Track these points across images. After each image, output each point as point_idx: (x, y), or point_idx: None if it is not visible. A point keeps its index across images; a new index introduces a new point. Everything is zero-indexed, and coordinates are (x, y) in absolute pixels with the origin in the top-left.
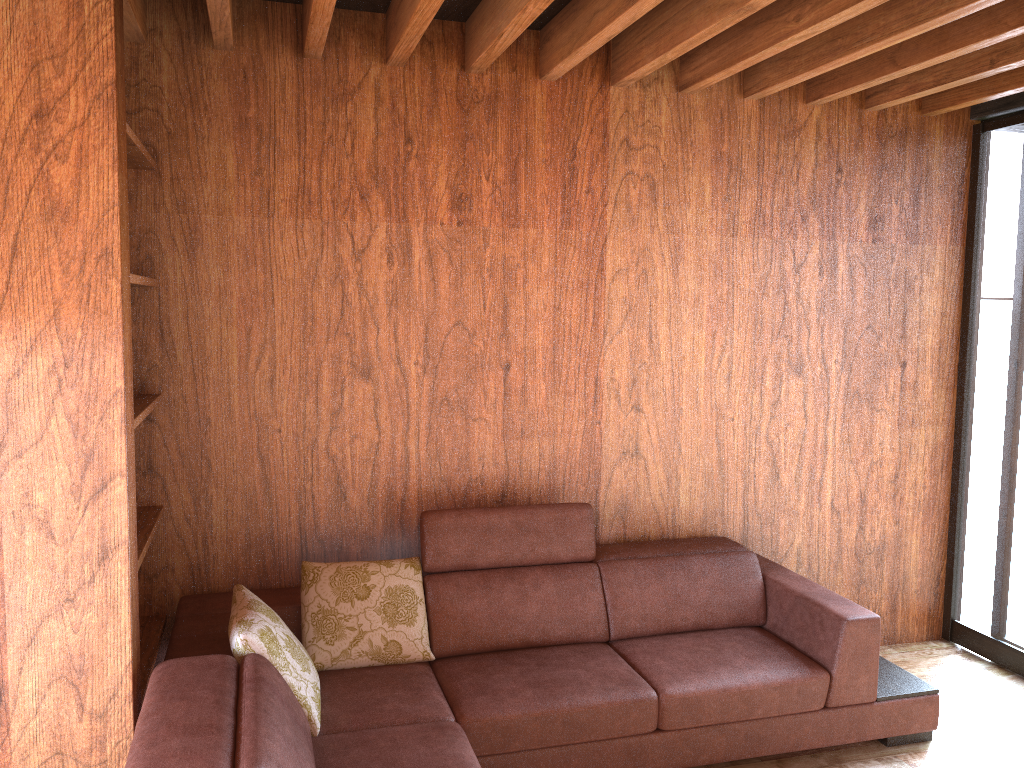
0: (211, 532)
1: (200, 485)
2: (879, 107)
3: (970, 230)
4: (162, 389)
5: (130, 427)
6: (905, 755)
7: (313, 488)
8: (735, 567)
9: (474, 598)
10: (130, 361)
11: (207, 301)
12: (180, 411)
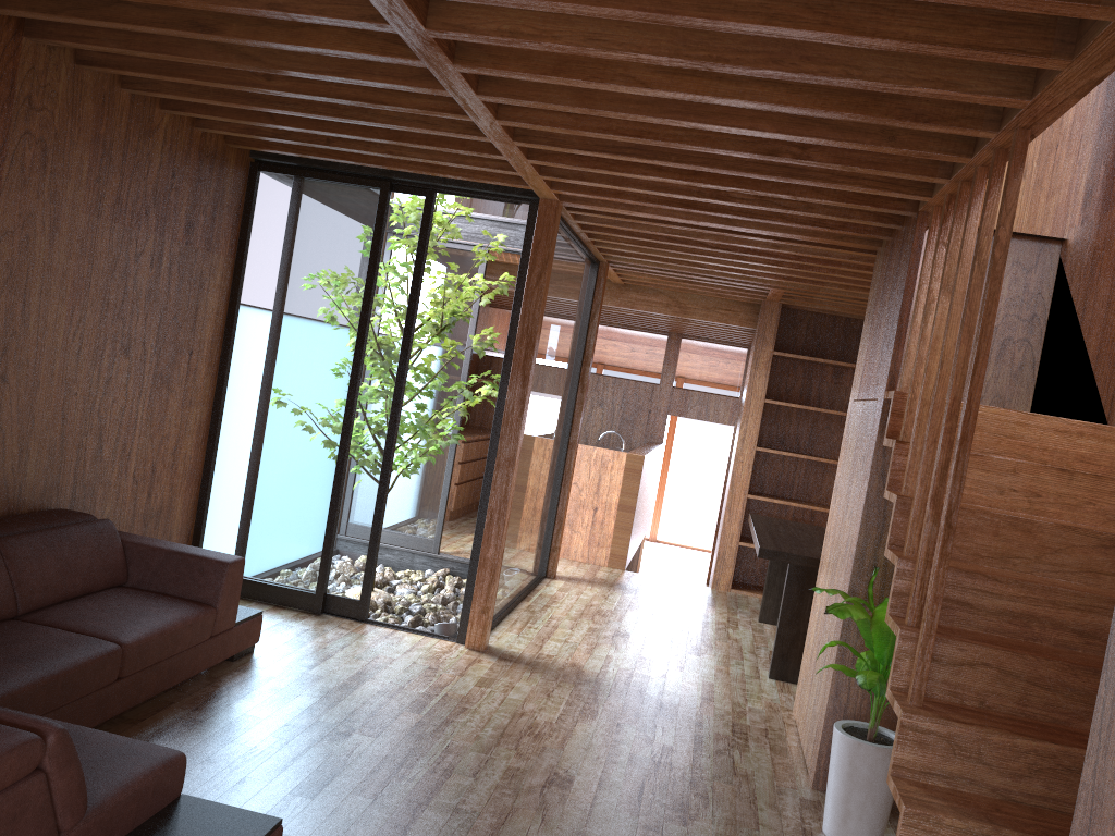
0: None
1: None
2: (209, 130)
3: (241, 247)
4: None
5: None
6: (250, 663)
7: None
8: (103, 534)
9: None
10: None
11: None
12: None
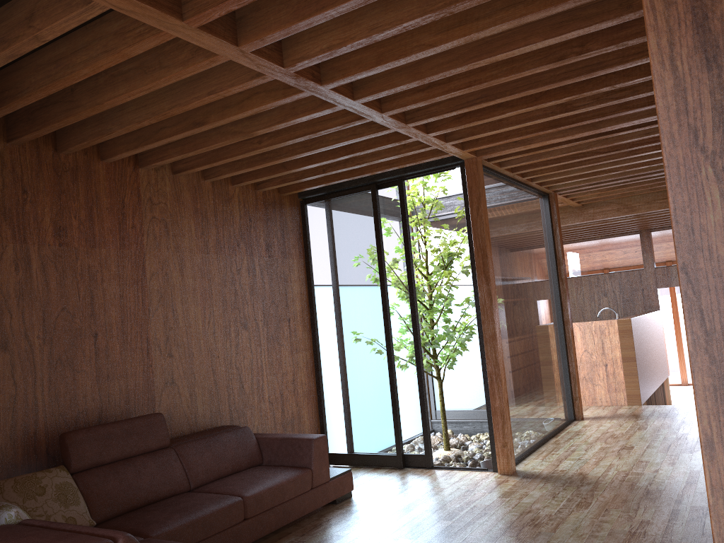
0: None
1: None
2: (264, 189)
3: (306, 251)
4: None
5: None
6: (346, 504)
7: None
8: (242, 435)
9: (110, 480)
10: None
11: None
12: None
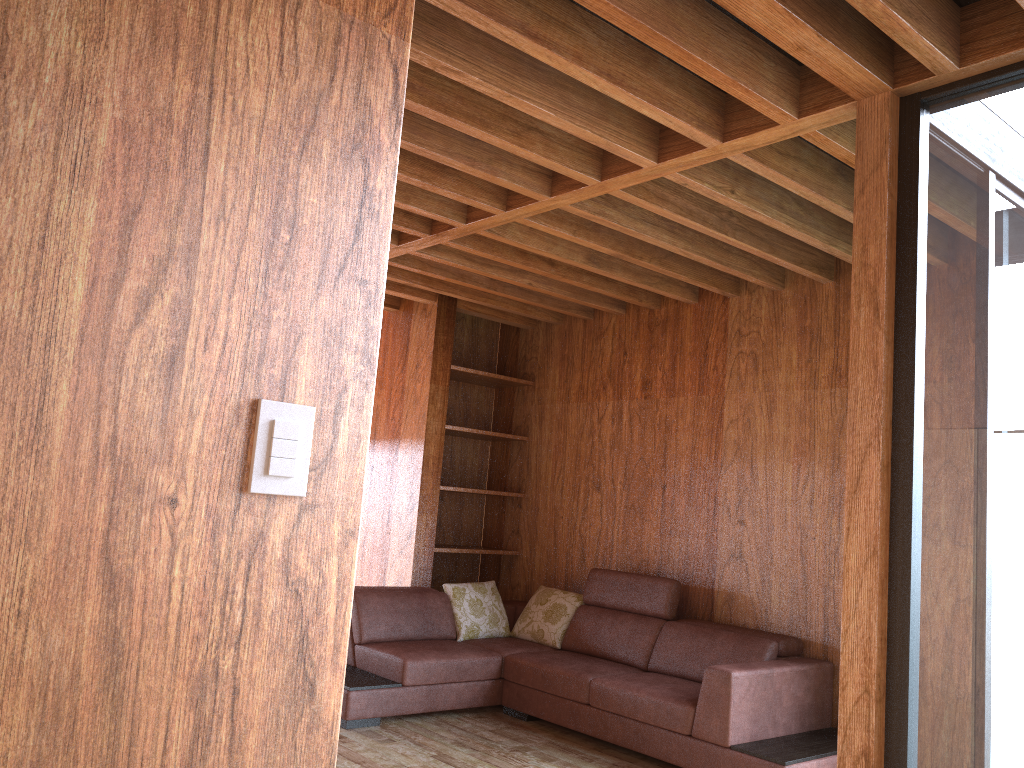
0: (534, 569)
1: (532, 542)
2: None
3: None
4: (525, 491)
5: (430, 486)
6: None
7: (572, 552)
8: (747, 645)
9: (590, 620)
10: (437, 459)
11: (543, 447)
12: (529, 503)
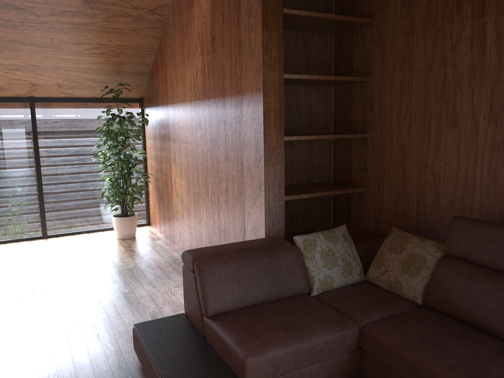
0: (383, 205)
1: (380, 180)
2: None
3: None
4: (370, 131)
5: (274, 138)
6: None
7: (424, 191)
8: None
9: (457, 279)
10: (278, 111)
11: (386, 86)
12: (375, 142)
